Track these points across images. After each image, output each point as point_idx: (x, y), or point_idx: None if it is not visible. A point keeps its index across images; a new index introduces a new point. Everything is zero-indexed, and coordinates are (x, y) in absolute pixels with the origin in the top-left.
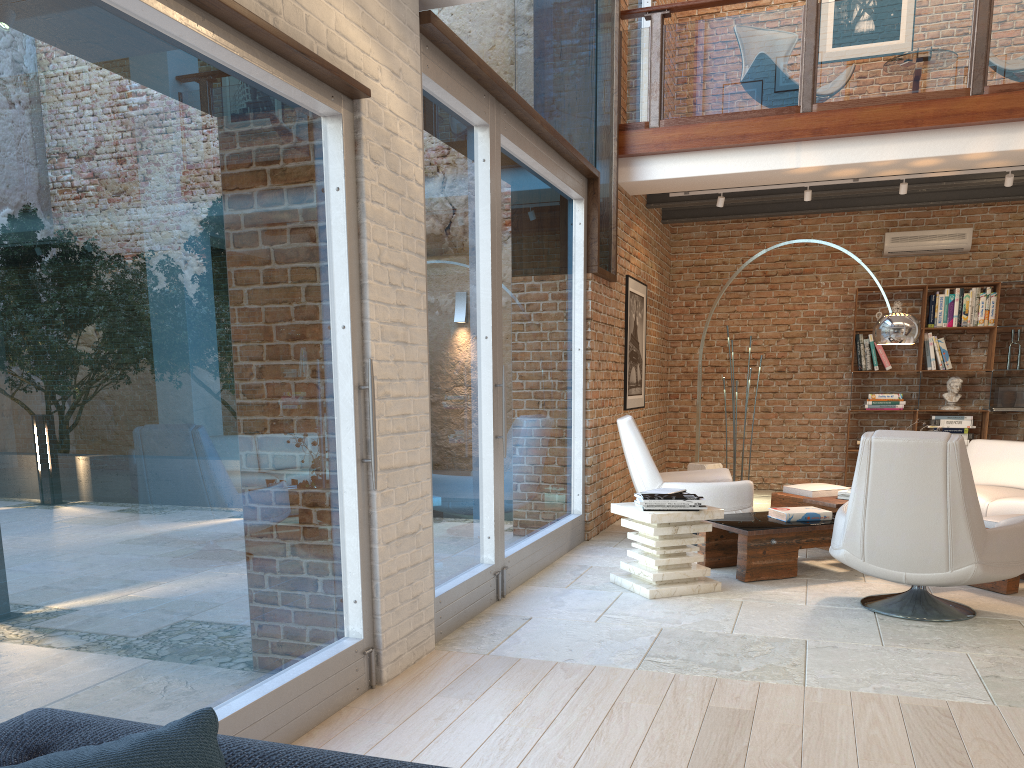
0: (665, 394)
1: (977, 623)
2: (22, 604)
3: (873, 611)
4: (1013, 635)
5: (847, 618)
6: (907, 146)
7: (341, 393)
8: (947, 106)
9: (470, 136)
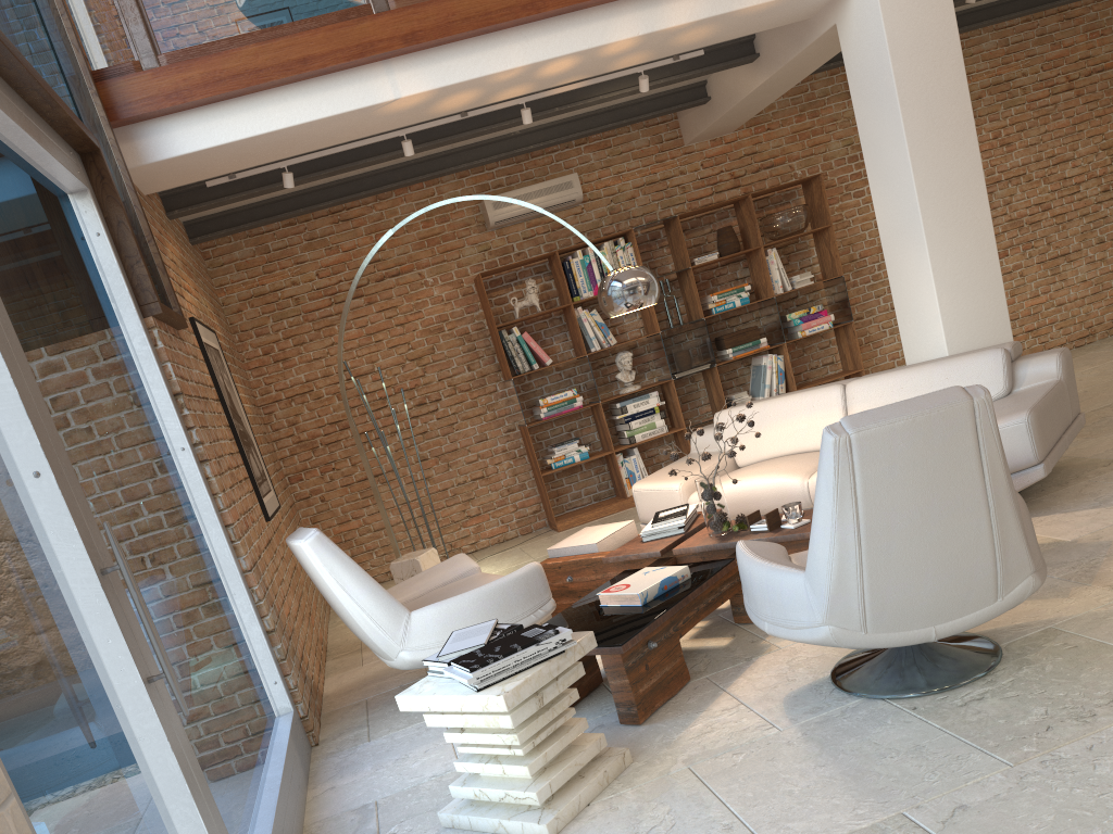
0: (285, 479)
1: (1024, 656)
2: None
3: (882, 698)
4: (1100, 656)
5: (874, 730)
6: (534, 44)
7: None
8: None
9: None
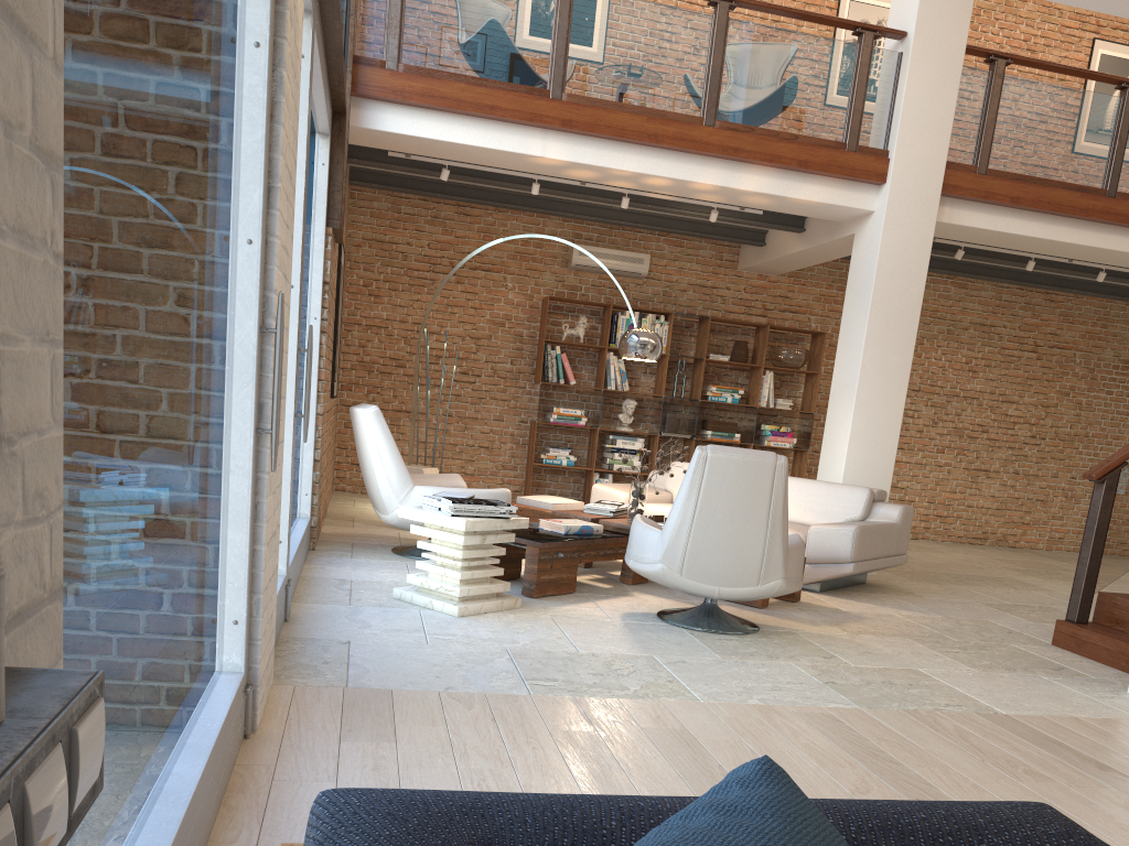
0: (339, 384)
1: (768, 635)
2: (79, 626)
3: (678, 626)
4: (805, 645)
5: (663, 633)
6: (646, 161)
7: (238, 334)
8: (685, 130)
9: None
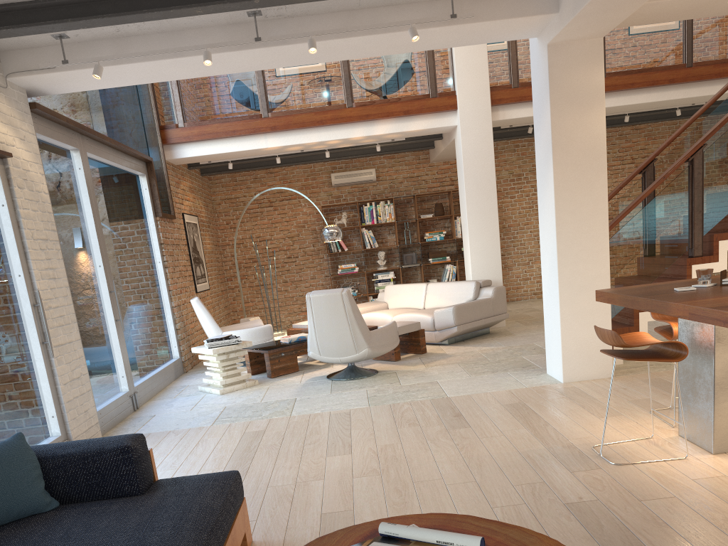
0: (224, 279)
1: (377, 376)
2: None
3: (331, 379)
4: (390, 378)
5: (318, 385)
6: (321, 134)
7: (24, 309)
8: (336, 113)
9: (69, 156)
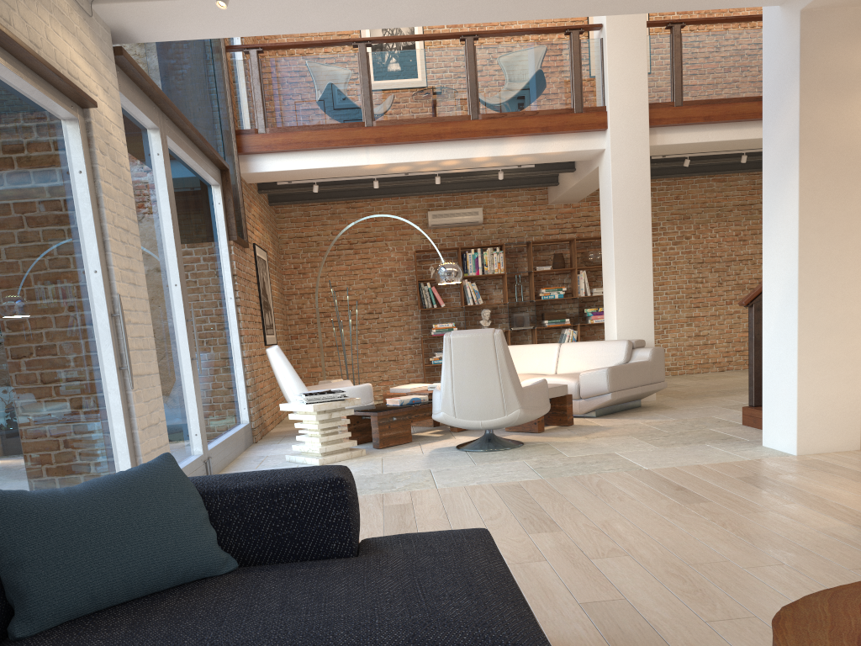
0: (288, 336)
1: (525, 447)
2: None
3: (465, 450)
4: (546, 449)
5: (451, 456)
6: (437, 151)
7: (99, 320)
8: (458, 126)
9: (147, 136)
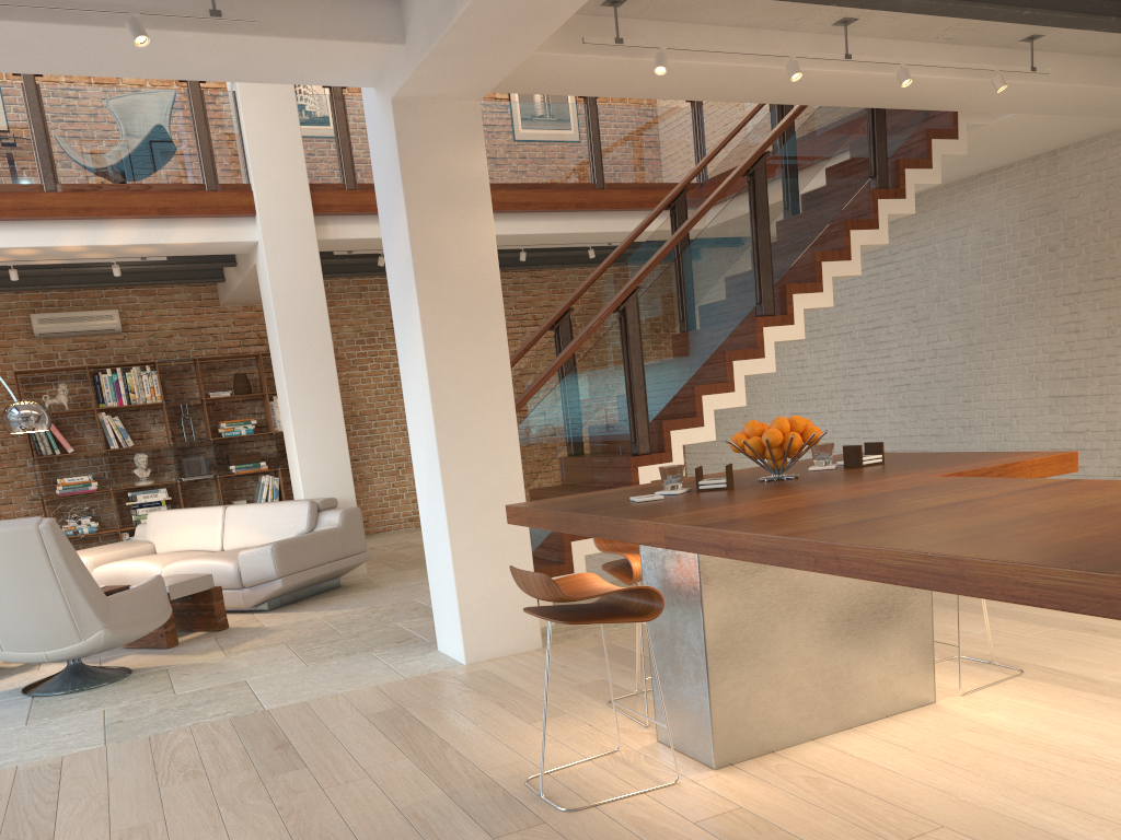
0: None
1: (129, 680)
2: None
3: (32, 695)
4: (155, 682)
5: (2, 709)
6: None
7: None
8: (25, 200)
9: None
